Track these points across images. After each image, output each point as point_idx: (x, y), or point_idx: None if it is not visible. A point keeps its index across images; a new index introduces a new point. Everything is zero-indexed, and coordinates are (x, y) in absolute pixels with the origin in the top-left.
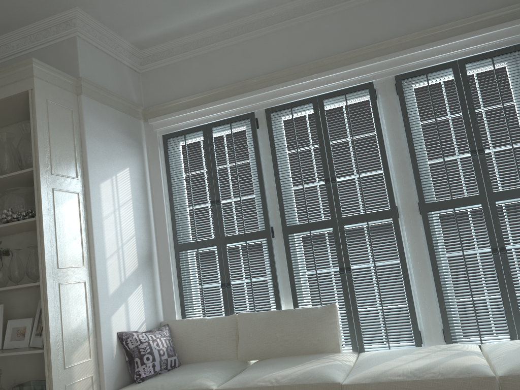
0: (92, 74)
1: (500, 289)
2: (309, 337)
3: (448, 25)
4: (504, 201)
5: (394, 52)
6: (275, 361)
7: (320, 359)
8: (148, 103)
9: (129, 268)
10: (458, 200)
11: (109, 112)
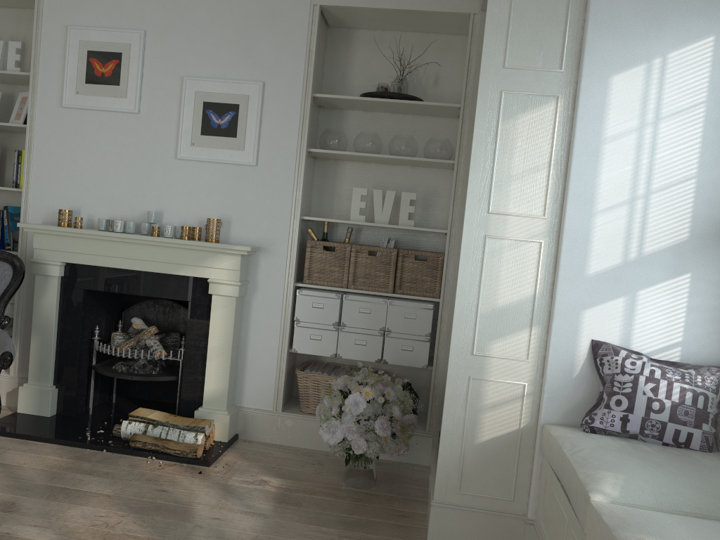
0: None
1: None
2: None
3: None
4: None
5: None
6: None
7: None
8: None
9: (658, 239)
10: None
11: None
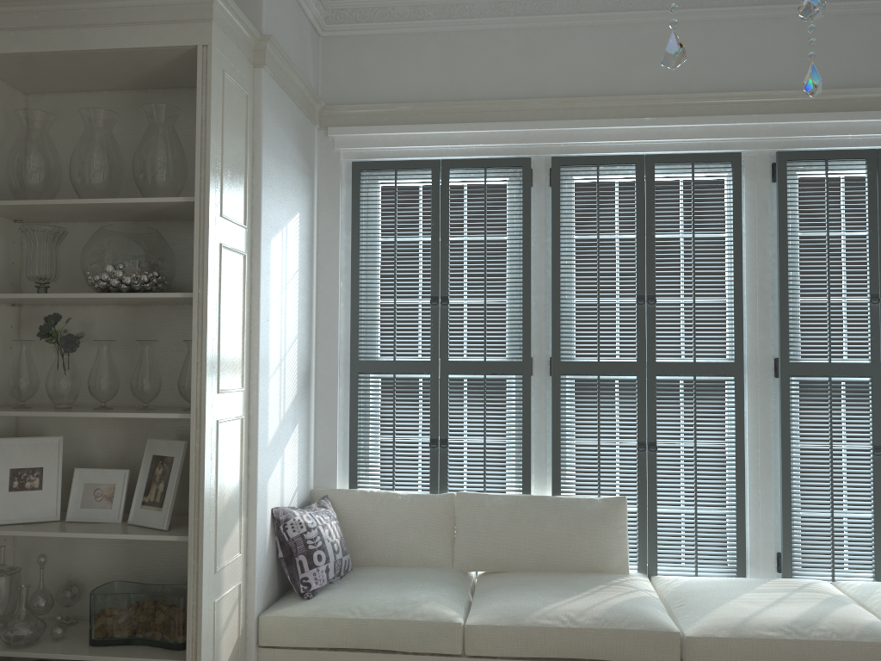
0: (275, 30)
1: (875, 506)
2: (583, 546)
3: (875, 91)
4: None
5: (782, 112)
6: (529, 579)
7: (612, 586)
8: (329, 96)
9: (289, 396)
10: (838, 366)
11: (287, 107)
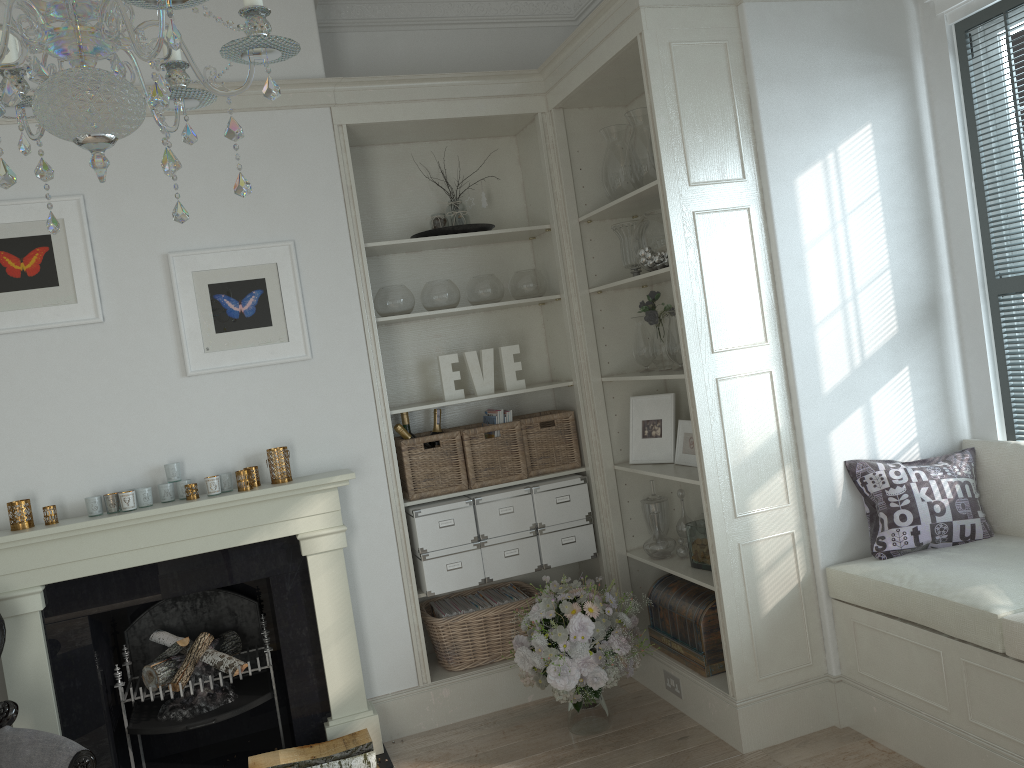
0: None
1: None
2: None
3: None
4: None
5: None
6: None
7: None
8: None
9: (874, 338)
10: None
11: (814, 15)
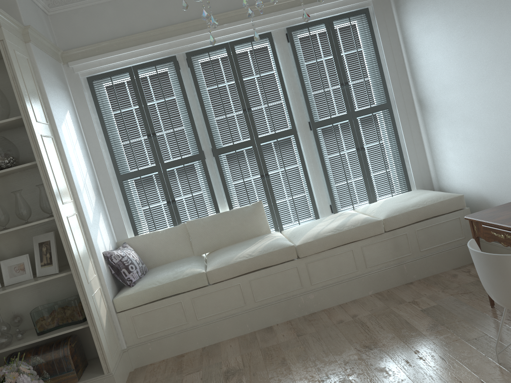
0: (28, 21)
1: (362, 173)
2: (248, 227)
3: None
4: (359, 117)
5: (284, 9)
6: (229, 248)
7: (264, 238)
8: (63, 46)
9: (93, 200)
10: (334, 118)
11: (46, 58)
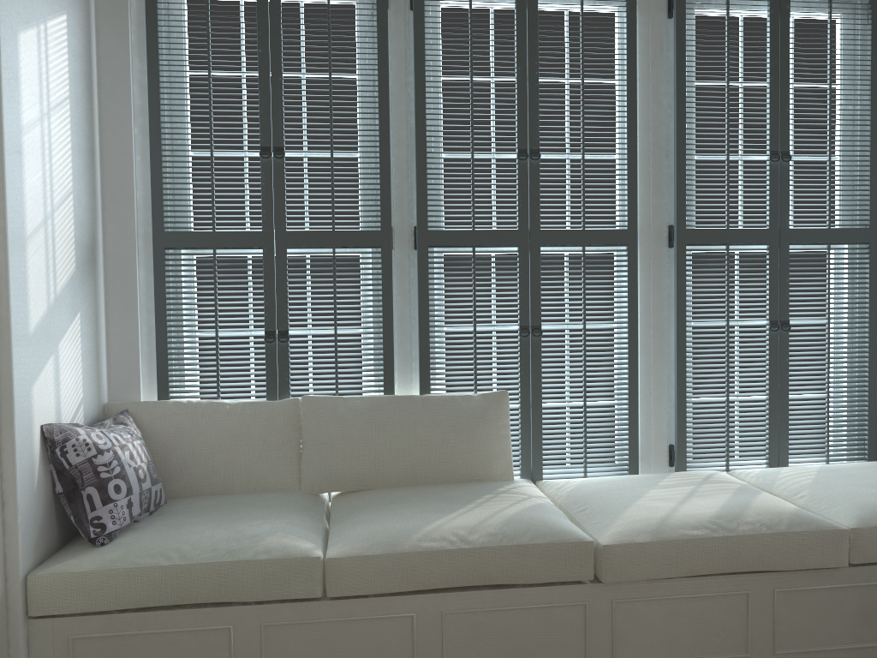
0: None
1: (770, 387)
2: (461, 451)
3: None
4: (790, 247)
5: None
6: (398, 496)
7: (500, 495)
8: None
9: (62, 272)
10: (736, 233)
11: None
